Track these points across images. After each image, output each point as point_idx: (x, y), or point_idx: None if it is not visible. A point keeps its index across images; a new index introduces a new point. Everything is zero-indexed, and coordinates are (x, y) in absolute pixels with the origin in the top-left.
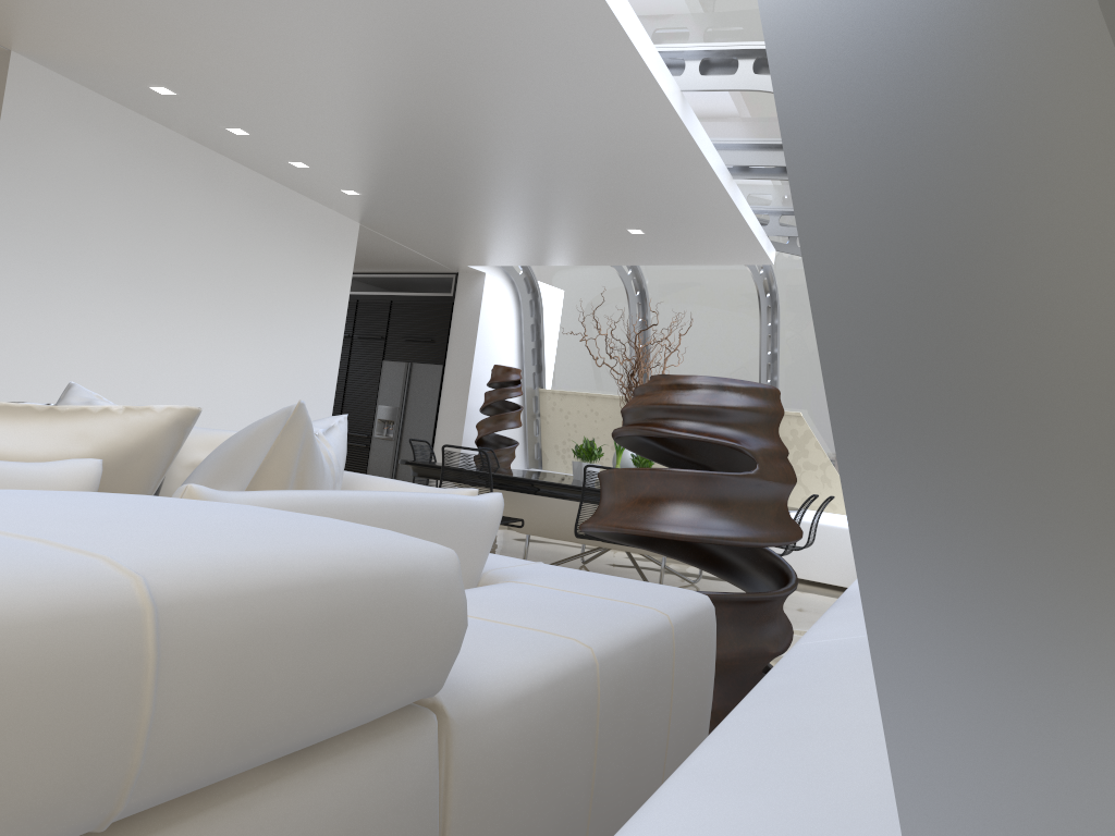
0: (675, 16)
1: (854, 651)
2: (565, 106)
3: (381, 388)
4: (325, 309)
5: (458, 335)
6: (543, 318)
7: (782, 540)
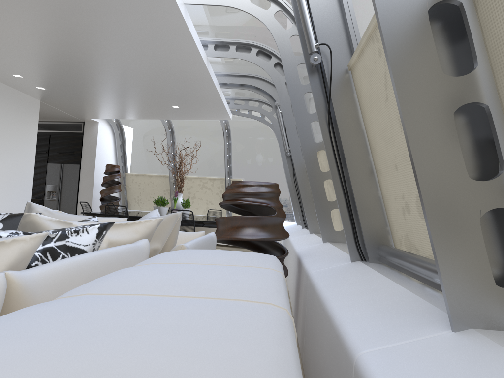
0: (206, 28)
1: (336, 272)
2: (159, 60)
3: (47, 176)
4: (26, 142)
5: (87, 150)
6: (125, 141)
7: (285, 237)
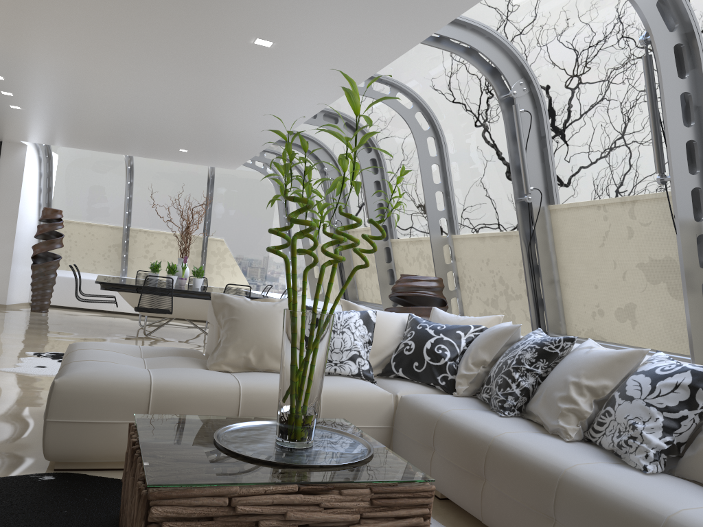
0: None
1: None
2: (244, 118)
3: None
4: None
5: (5, 184)
6: (54, 174)
7: None
